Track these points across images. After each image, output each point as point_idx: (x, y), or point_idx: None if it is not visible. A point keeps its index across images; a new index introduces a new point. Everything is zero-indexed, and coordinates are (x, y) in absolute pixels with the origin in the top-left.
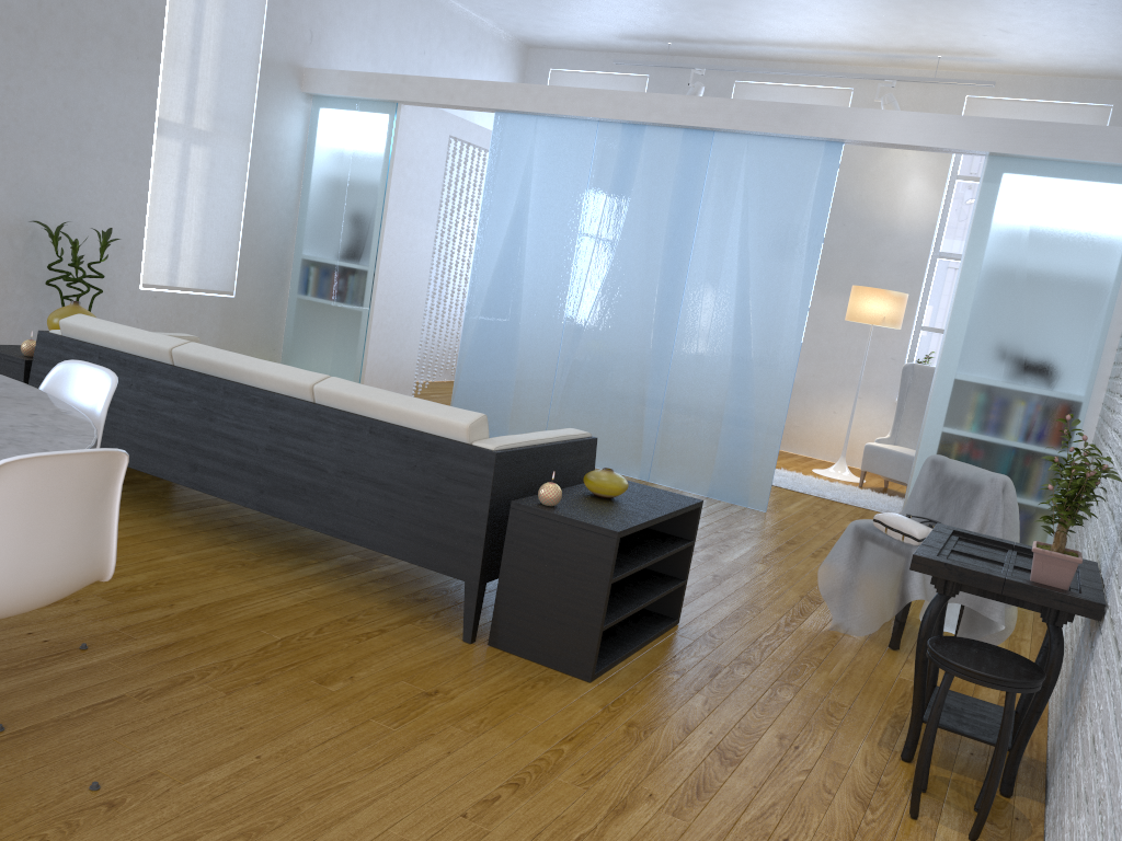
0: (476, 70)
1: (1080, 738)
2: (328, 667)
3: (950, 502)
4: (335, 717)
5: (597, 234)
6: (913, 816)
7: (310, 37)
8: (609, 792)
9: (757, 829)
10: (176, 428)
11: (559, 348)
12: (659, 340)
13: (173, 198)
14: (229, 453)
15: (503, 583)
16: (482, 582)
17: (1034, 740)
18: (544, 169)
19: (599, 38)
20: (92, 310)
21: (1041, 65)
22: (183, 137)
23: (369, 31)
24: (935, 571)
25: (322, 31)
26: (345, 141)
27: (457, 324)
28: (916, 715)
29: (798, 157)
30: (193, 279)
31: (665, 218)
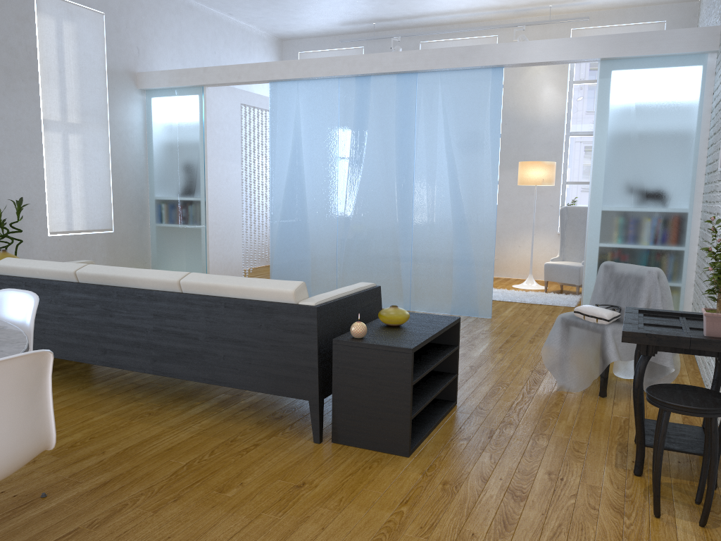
0: (250, 59)
1: None
2: (223, 479)
3: (623, 291)
4: (236, 516)
5: (350, 152)
6: (657, 516)
7: (138, 52)
8: (443, 537)
9: None
10: (87, 326)
11: (336, 232)
12: (402, 215)
13: (62, 171)
14: (127, 337)
15: (336, 397)
16: (321, 398)
17: None
18: (307, 115)
19: (328, 27)
20: (18, 255)
21: (616, 1)
22: (62, 129)
23: (176, 42)
24: (639, 340)
25: (145, 46)
26: (172, 117)
27: (264, 228)
28: (640, 442)
29: (475, 81)
30: (84, 224)
31: (393, 135)
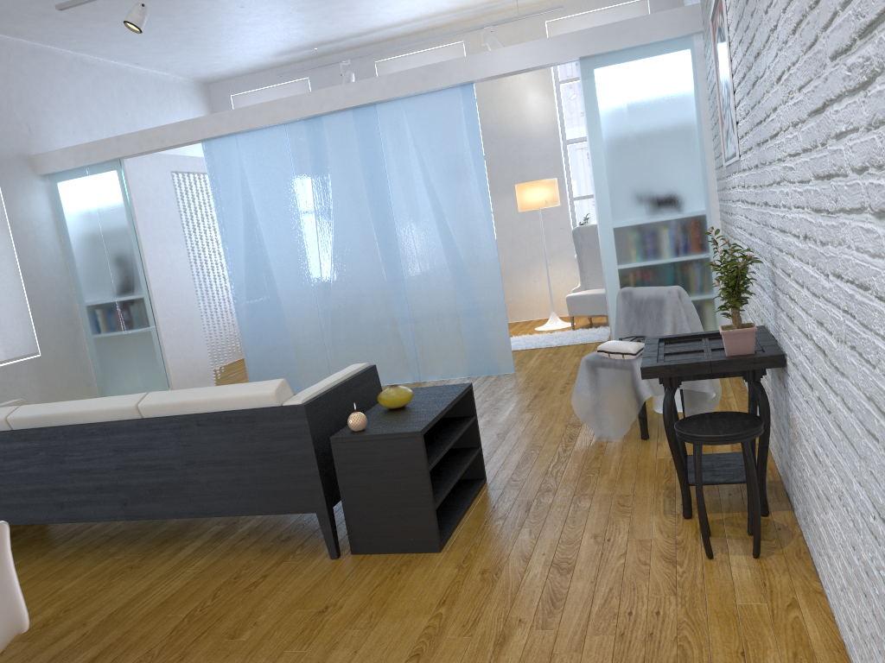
0: (172, 114)
1: (803, 455)
2: (233, 623)
3: (646, 318)
4: (255, 661)
5: (315, 210)
6: (710, 557)
7: (28, 129)
8: (489, 631)
9: (607, 613)
10: (34, 479)
11: (317, 306)
12: (390, 273)
13: None
14: (86, 483)
15: (346, 502)
16: (329, 507)
17: (767, 467)
18: (255, 173)
19: (261, 61)
20: None
21: None
22: None
23: (76, 110)
24: (660, 373)
25: (37, 121)
26: (88, 202)
27: (229, 314)
28: (683, 482)
29: (444, 103)
30: (1, 353)
31: (362, 180)
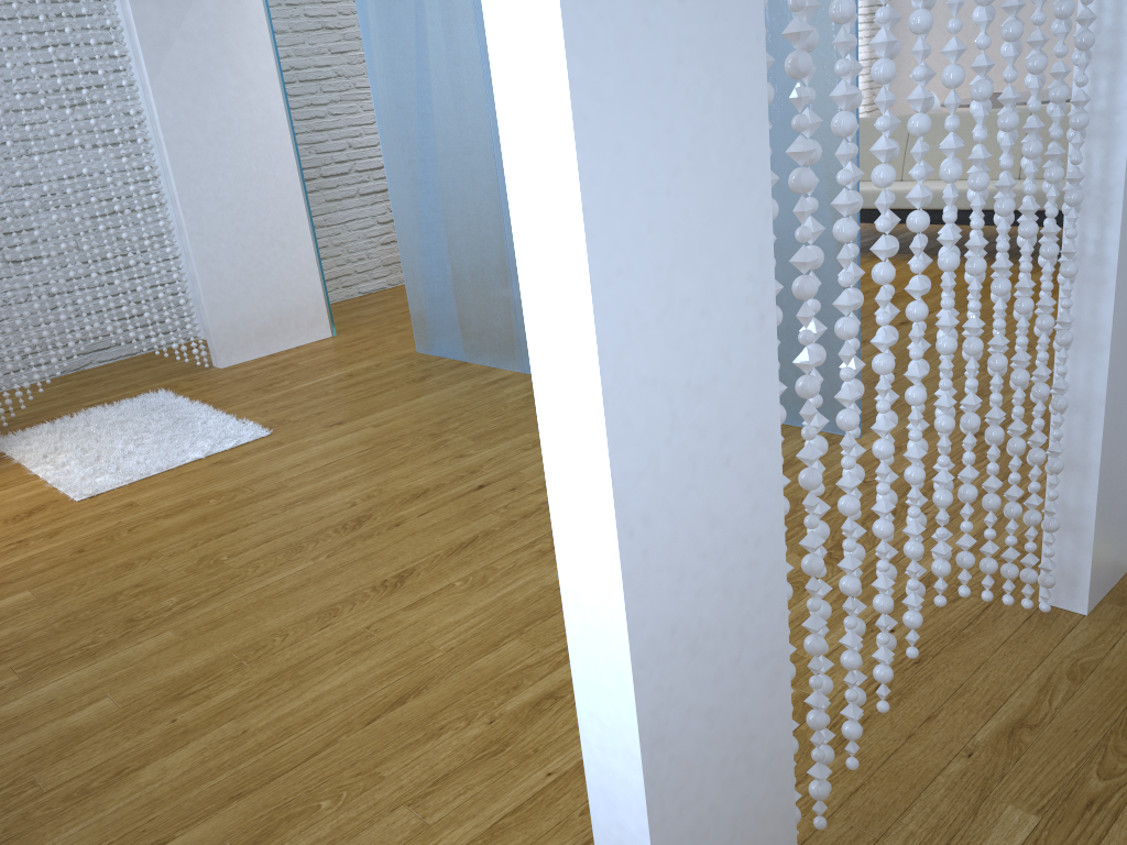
0: None
1: None
2: None
3: None
4: None
5: None
6: None
7: None
8: None
9: None
10: None
11: None
12: None
13: None
14: None
15: None
16: None
17: None
18: None
19: None
20: None
21: None
22: None
23: None
24: None
25: None
26: None
27: None
28: None
29: None
30: None
31: None
